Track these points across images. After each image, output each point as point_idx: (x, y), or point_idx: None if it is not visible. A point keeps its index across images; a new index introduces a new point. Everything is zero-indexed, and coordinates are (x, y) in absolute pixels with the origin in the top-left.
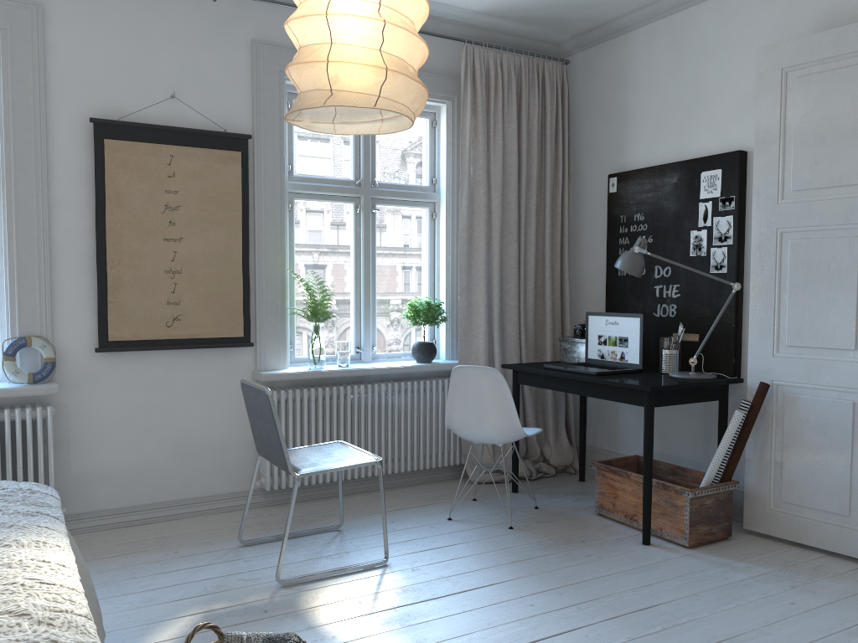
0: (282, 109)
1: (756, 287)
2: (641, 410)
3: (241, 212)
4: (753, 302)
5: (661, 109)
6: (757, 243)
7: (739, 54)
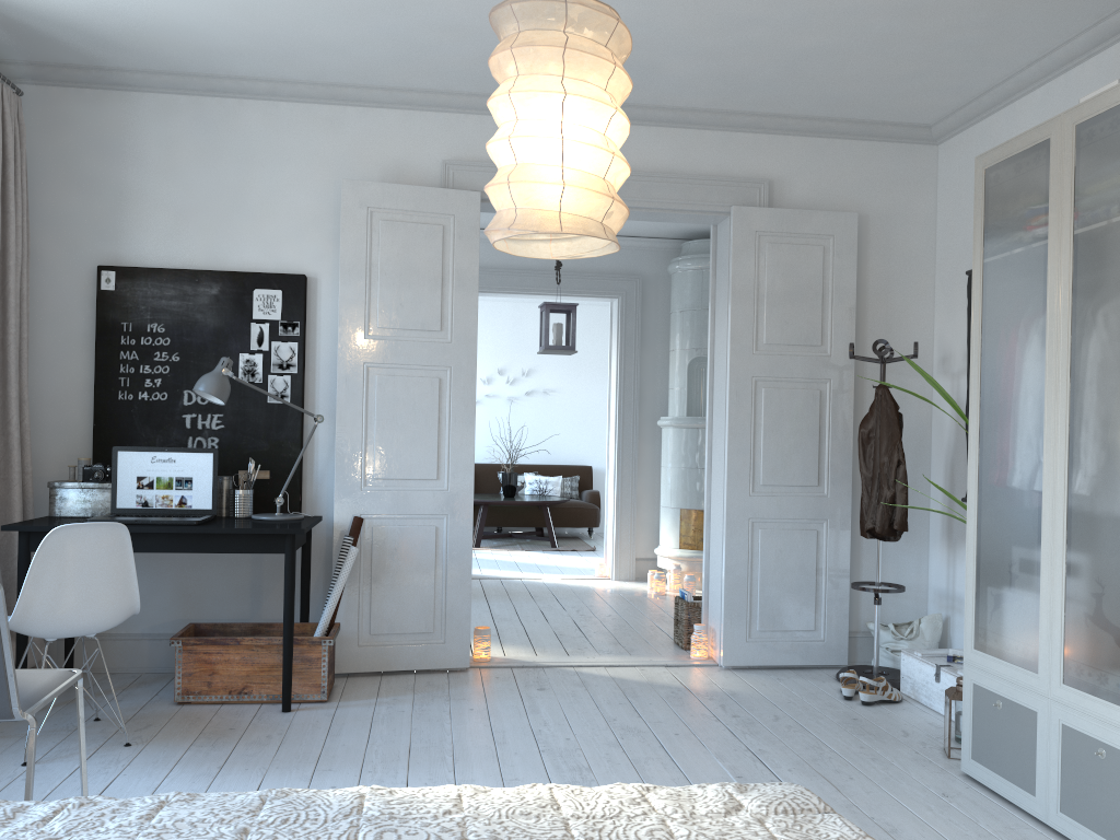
0: None
1: (343, 420)
2: (152, 571)
3: None
4: (340, 435)
5: (185, 202)
6: (343, 375)
7: (296, 173)
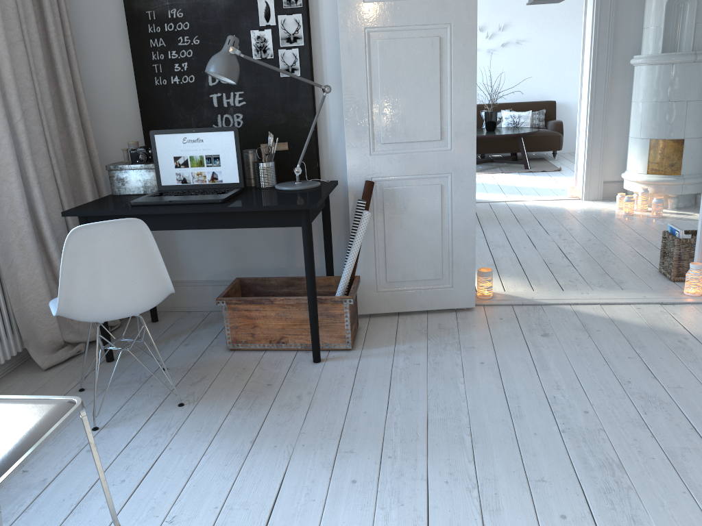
0: None
1: (349, 89)
2: (206, 231)
3: None
4: (347, 104)
5: None
6: (346, 43)
7: None
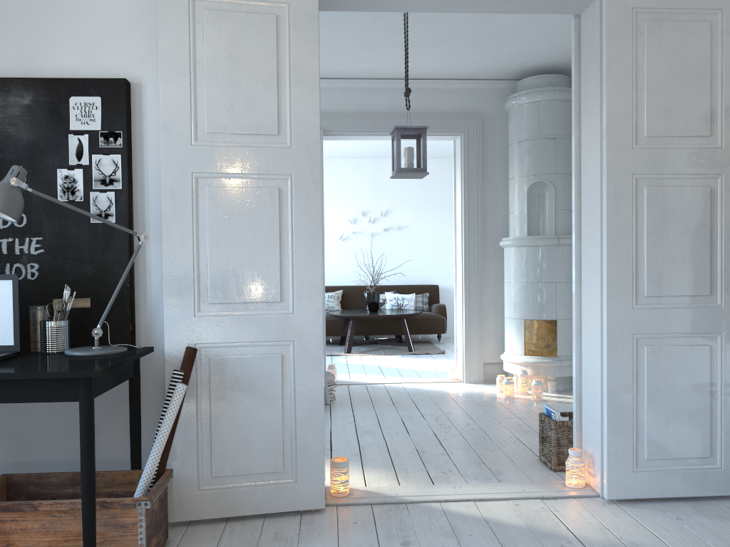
0: None
1: (170, 238)
2: None
3: None
4: (168, 256)
5: None
6: (169, 187)
7: None
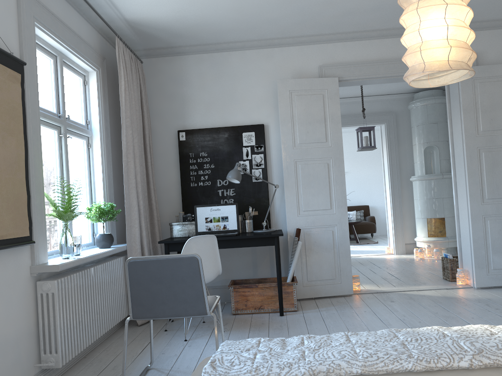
0: (35, 47)
1: (287, 186)
2: None
3: (23, 126)
4: (286, 193)
5: (210, 99)
6: (285, 166)
7: (255, 80)
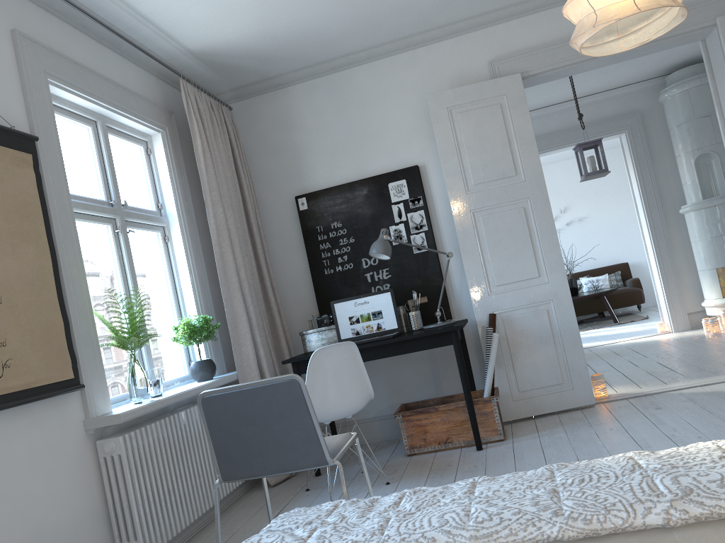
0: (53, 113)
1: (465, 252)
2: (369, 377)
3: (44, 226)
4: (466, 262)
5: (334, 143)
6: (458, 222)
7: (395, 102)
